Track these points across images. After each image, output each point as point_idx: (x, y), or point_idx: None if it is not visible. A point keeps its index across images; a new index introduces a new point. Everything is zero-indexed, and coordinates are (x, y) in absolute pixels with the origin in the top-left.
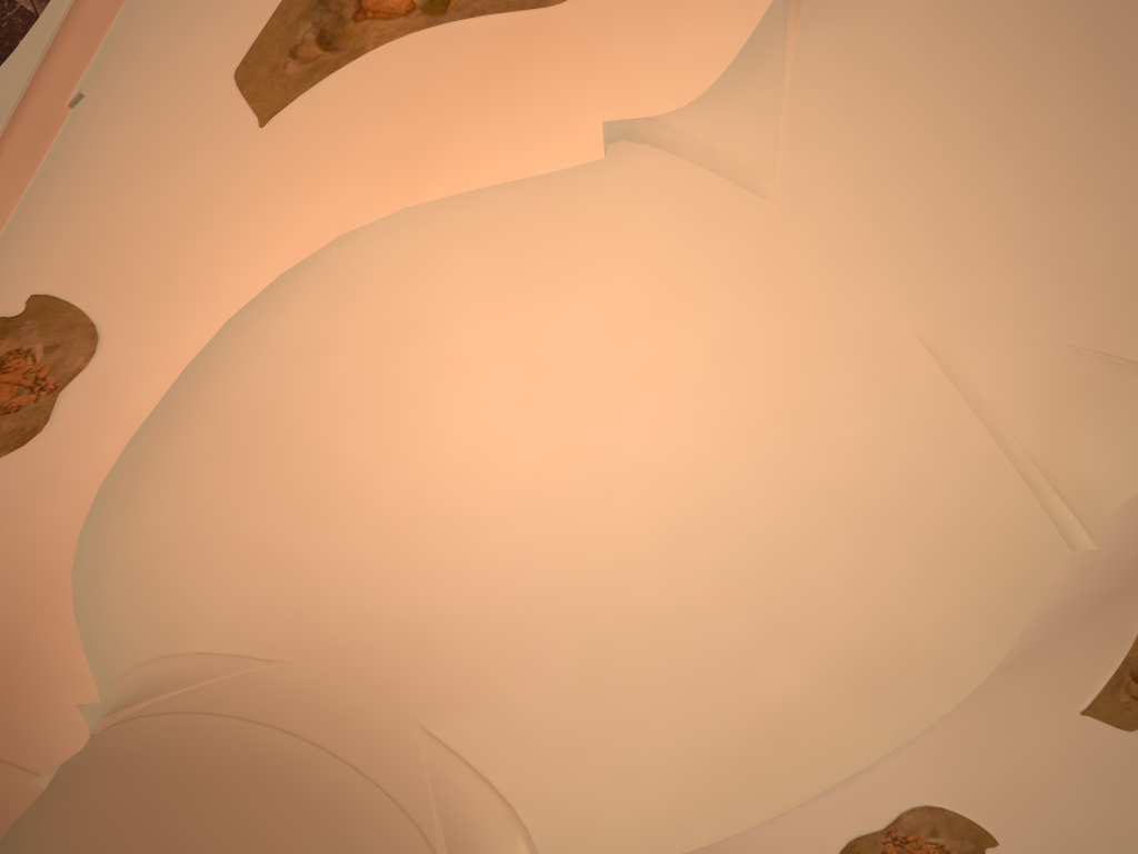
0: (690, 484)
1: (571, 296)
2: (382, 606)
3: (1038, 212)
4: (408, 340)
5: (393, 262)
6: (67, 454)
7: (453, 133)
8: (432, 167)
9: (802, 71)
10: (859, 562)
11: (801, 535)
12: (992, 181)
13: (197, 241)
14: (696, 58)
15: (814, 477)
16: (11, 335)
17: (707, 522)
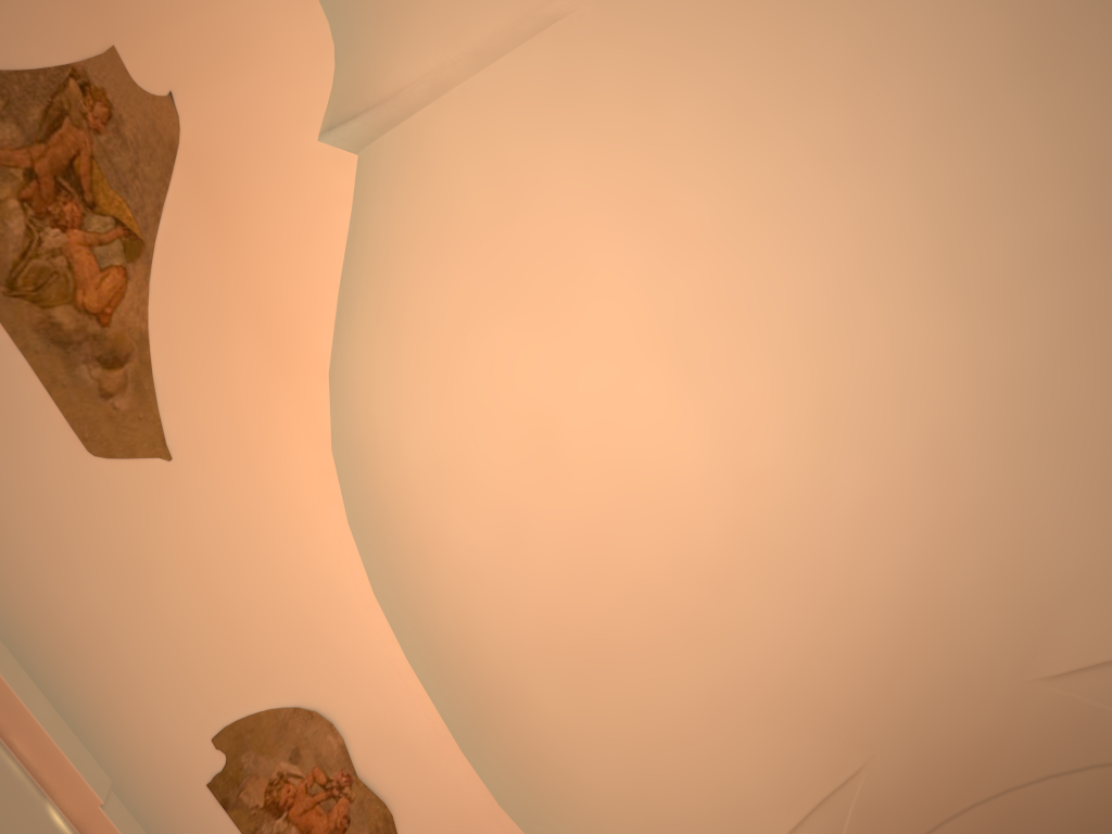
0: (890, 238)
1: (586, 266)
2: (858, 633)
3: None
4: (553, 447)
5: (450, 418)
6: (441, 808)
7: (271, 292)
8: (297, 328)
9: None
10: None
11: (1036, 134)
12: None
13: (266, 575)
14: (287, 15)
15: (960, 89)
16: (245, 779)
17: (954, 240)
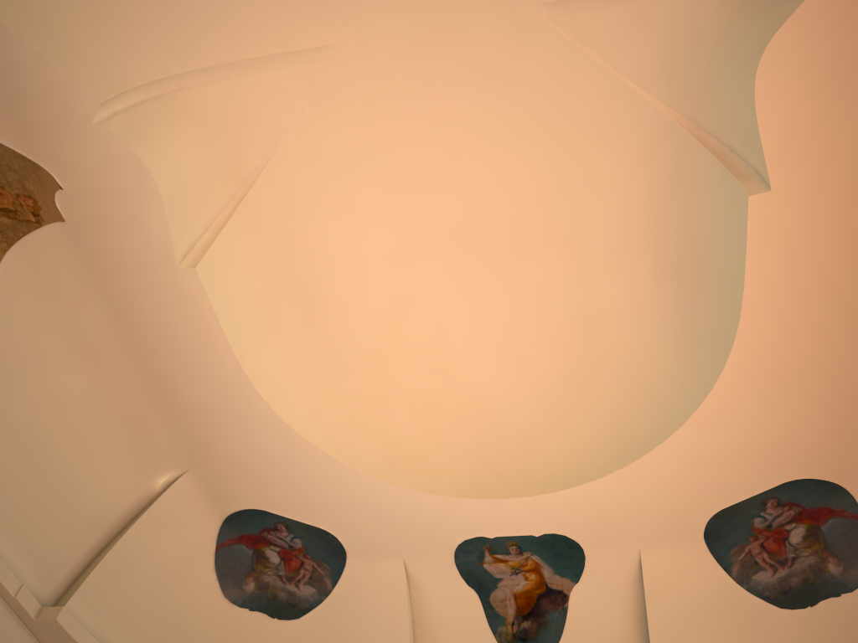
0: None
1: None
2: None
3: (384, 170)
4: None
5: None
6: None
7: None
8: None
9: (624, 95)
10: None
11: None
12: (426, 153)
13: None
14: (780, 87)
15: None
16: None
17: None
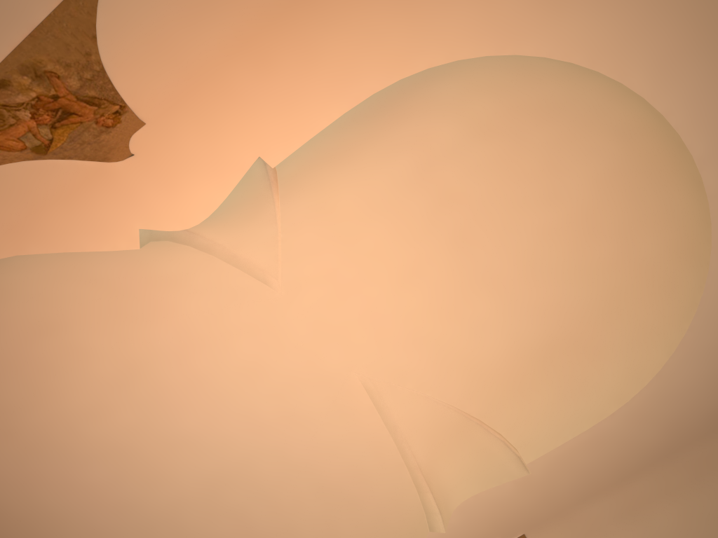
0: (224, 453)
1: (154, 324)
2: (12, 506)
3: (431, 323)
4: (46, 333)
5: (35, 285)
6: None
7: (49, 219)
8: (35, 235)
9: (288, 222)
10: (325, 520)
11: (292, 497)
12: (406, 301)
13: None
14: (194, 204)
15: (301, 460)
16: None
17: (234, 479)
